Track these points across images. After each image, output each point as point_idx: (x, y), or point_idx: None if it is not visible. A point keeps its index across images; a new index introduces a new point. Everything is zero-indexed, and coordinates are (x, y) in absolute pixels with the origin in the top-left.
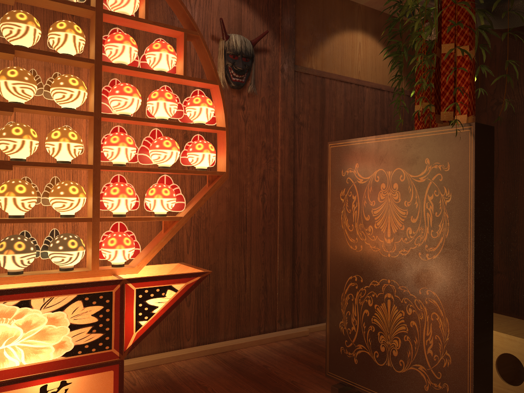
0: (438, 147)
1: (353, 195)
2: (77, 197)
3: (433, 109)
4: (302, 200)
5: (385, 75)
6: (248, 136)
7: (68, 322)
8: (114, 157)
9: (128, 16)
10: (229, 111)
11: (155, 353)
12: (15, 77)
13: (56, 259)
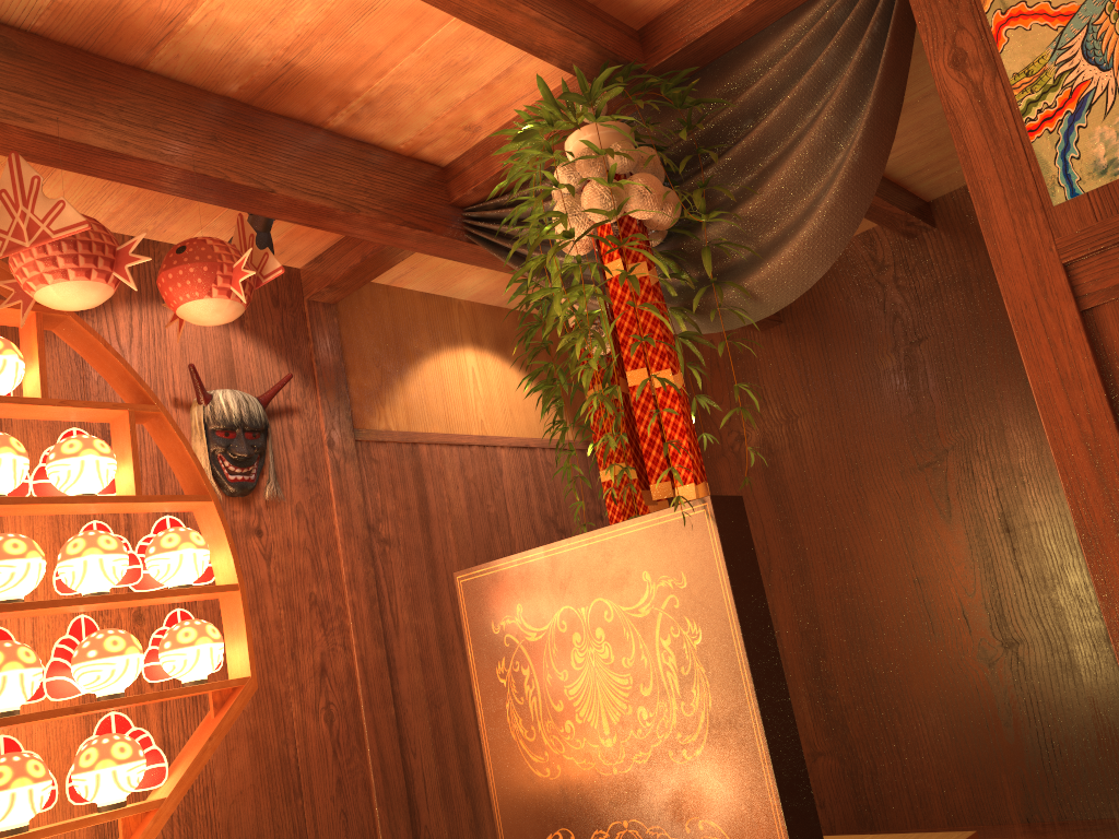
0: (659, 548)
1: (523, 667)
2: None
3: (634, 473)
4: (413, 698)
5: (531, 419)
6: (279, 589)
7: None
8: None
9: (4, 397)
10: None
11: None
12: None
13: None
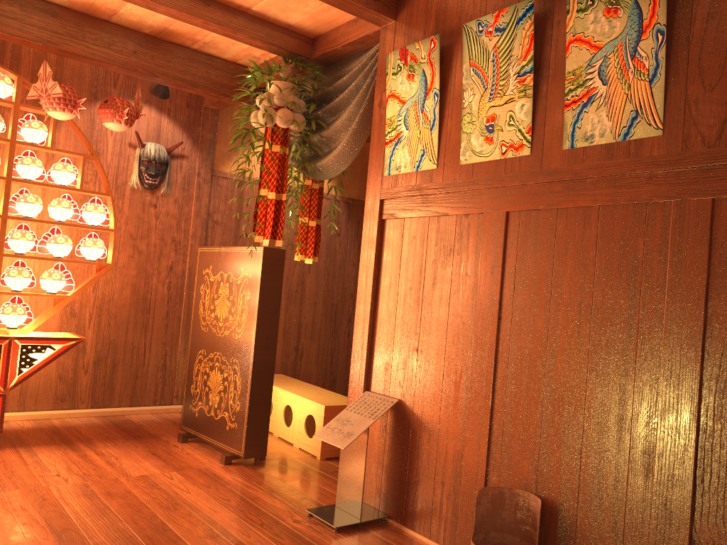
0: (248, 260)
1: (207, 289)
2: None
3: (311, 223)
4: None
5: None
6: (159, 231)
7: None
8: (15, 248)
9: (37, 145)
10: (141, 209)
11: (49, 410)
12: None
13: None
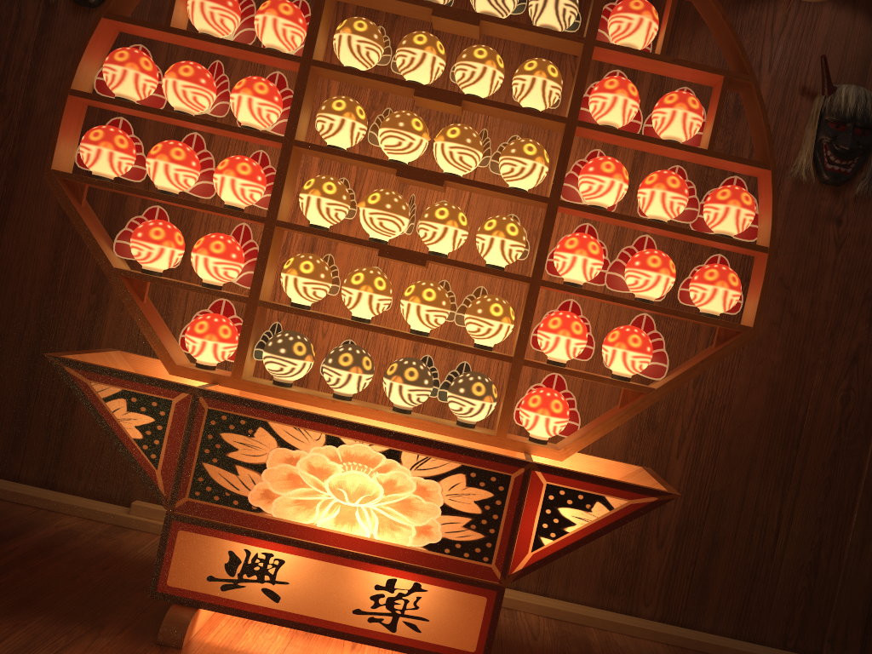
0: None
1: None
2: (498, 322)
3: None
4: None
5: None
6: (839, 276)
7: (441, 501)
8: (565, 270)
9: (633, 50)
10: (808, 225)
11: (587, 604)
12: (455, 138)
13: (452, 406)
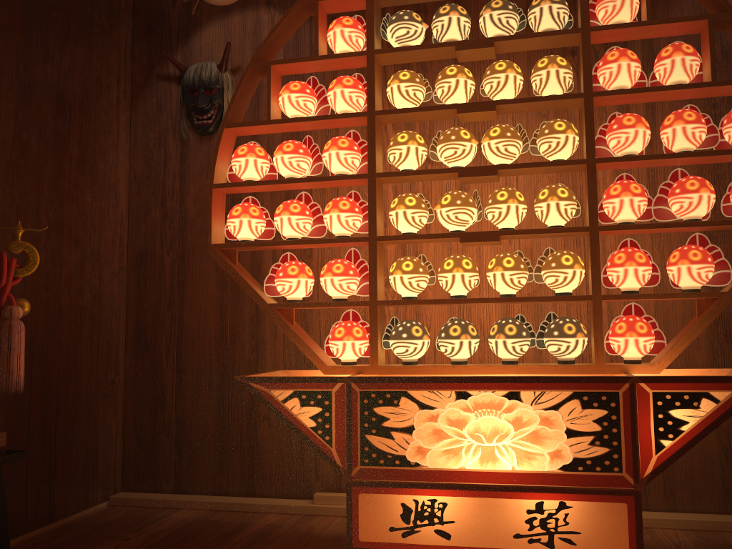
0: None
1: None
2: (571, 269)
3: None
4: None
5: None
6: None
7: (564, 426)
8: (616, 213)
9: (623, 24)
10: None
11: (717, 513)
12: (497, 135)
13: (551, 348)
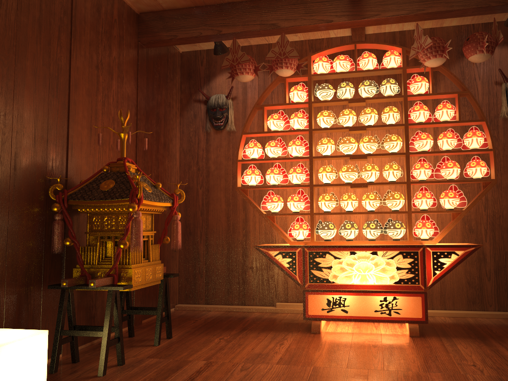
0: None
1: None
2: (398, 200)
3: None
4: None
5: None
6: None
7: (395, 265)
8: (418, 176)
9: (421, 94)
10: None
11: (464, 310)
12: (366, 141)
13: (390, 233)
